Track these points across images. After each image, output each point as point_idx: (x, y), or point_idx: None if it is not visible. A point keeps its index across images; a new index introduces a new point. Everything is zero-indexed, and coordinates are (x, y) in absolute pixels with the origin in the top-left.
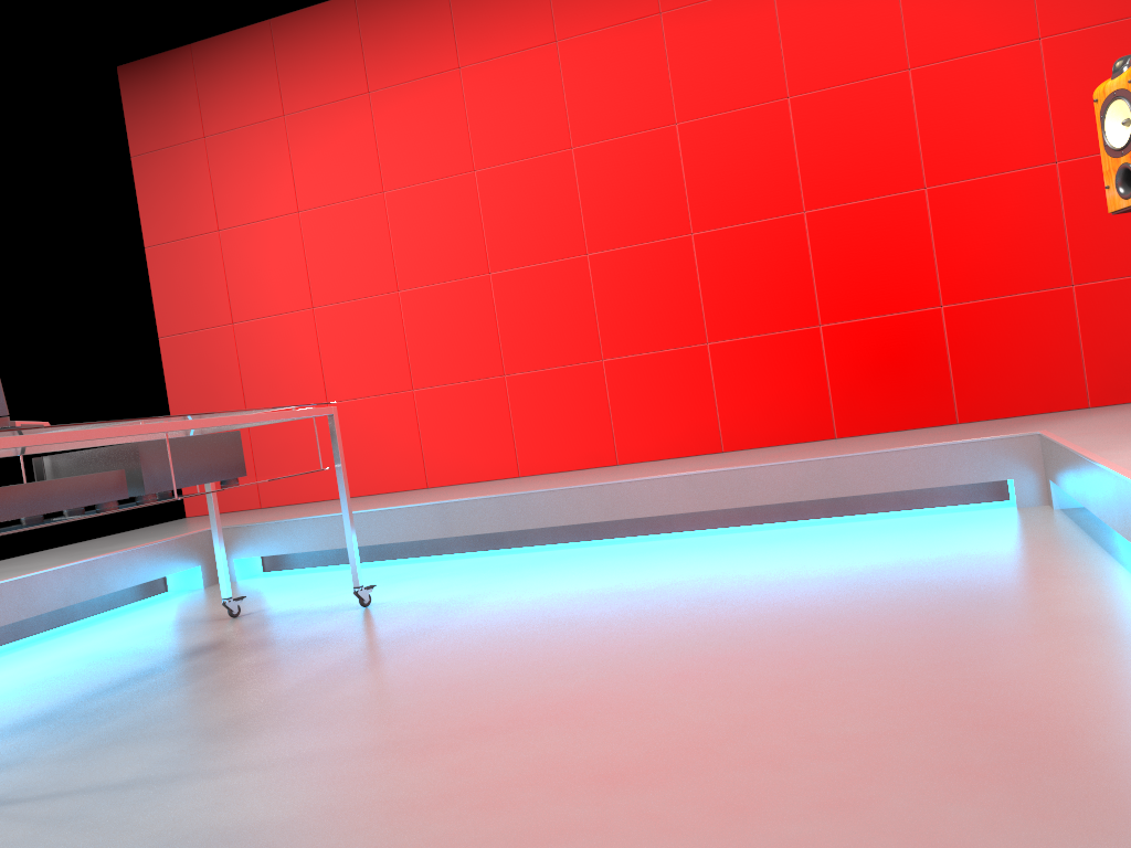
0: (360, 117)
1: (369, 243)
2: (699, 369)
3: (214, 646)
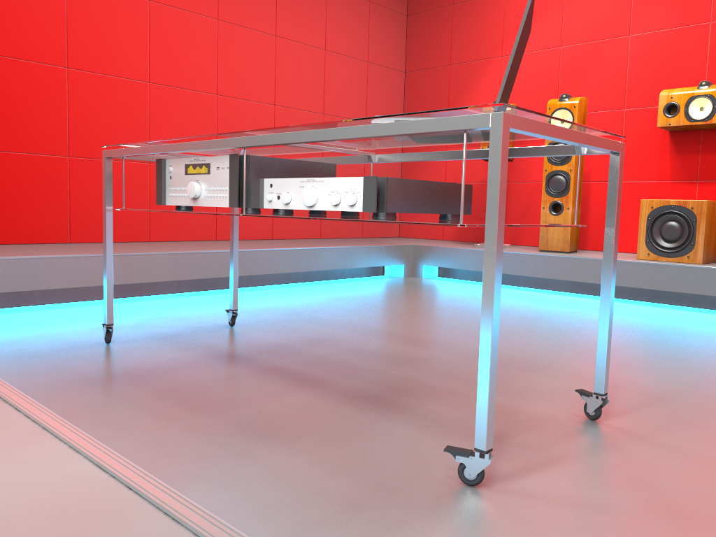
0: None
1: None
2: None
3: (230, 354)
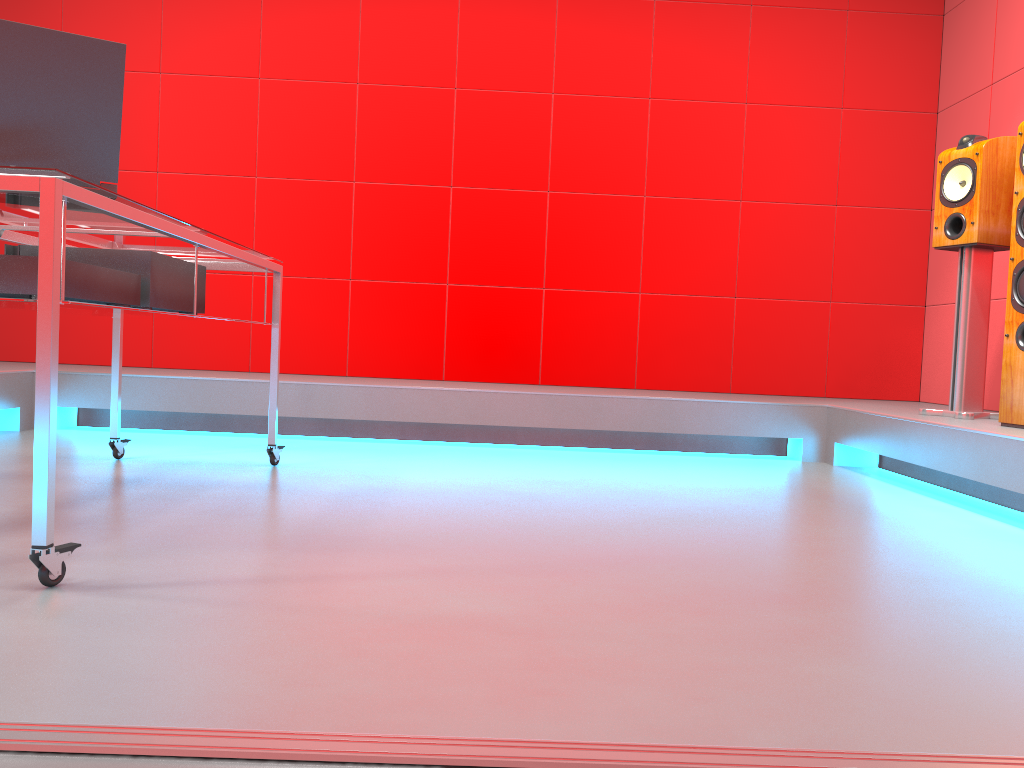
0: None
1: (233, 123)
2: (533, 309)
3: (141, 480)
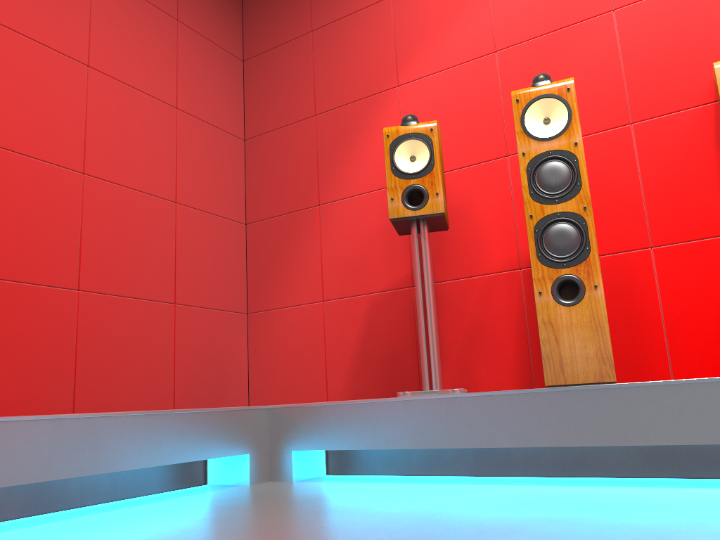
0: None
1: None
2: None
3: None
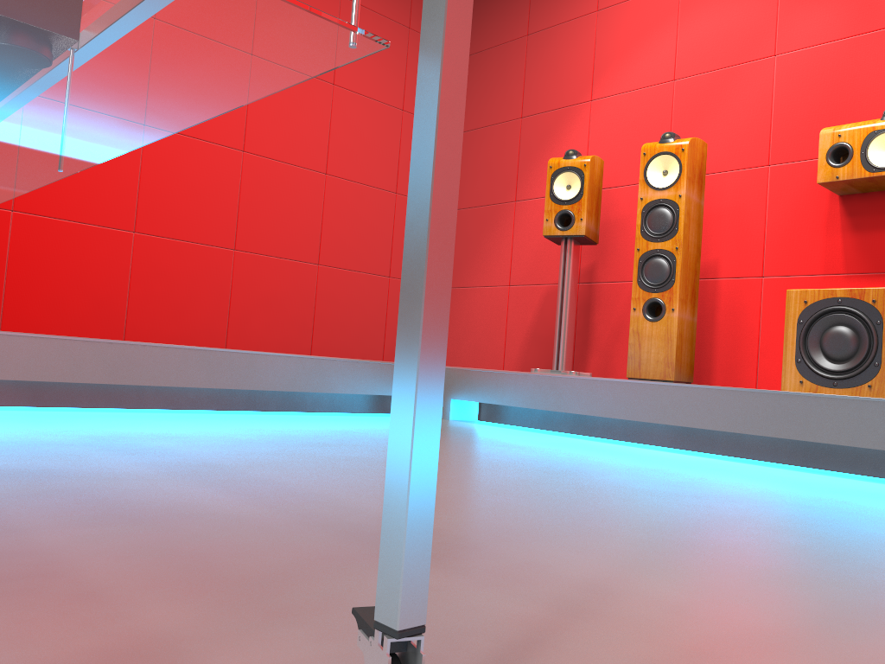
0: None
1: None
2: (120, 254)
3: None
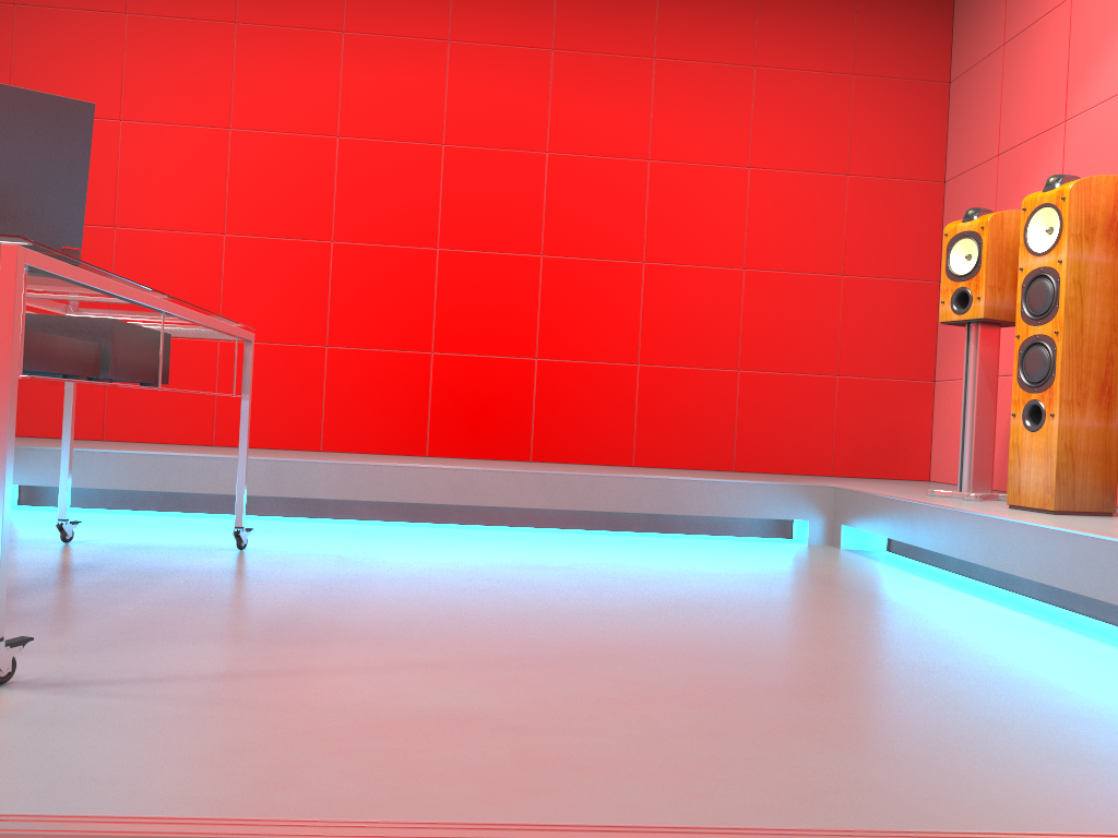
0: (220, 44)
1: (201, 176)
2: (524, 380)
3: (93, 566)
